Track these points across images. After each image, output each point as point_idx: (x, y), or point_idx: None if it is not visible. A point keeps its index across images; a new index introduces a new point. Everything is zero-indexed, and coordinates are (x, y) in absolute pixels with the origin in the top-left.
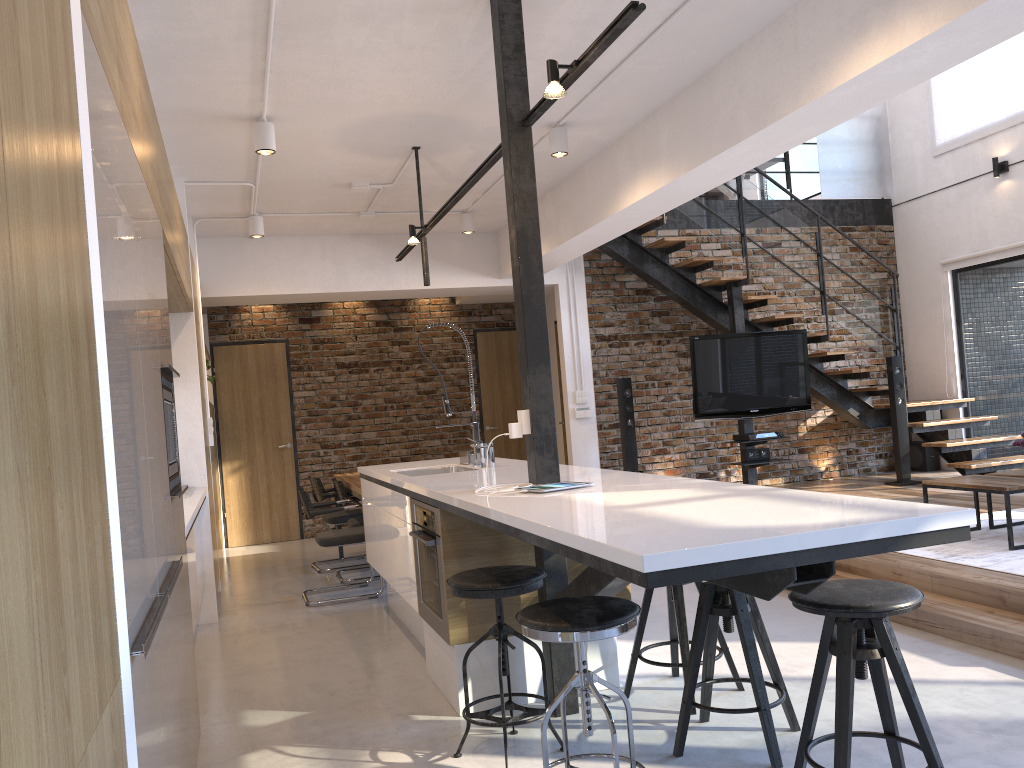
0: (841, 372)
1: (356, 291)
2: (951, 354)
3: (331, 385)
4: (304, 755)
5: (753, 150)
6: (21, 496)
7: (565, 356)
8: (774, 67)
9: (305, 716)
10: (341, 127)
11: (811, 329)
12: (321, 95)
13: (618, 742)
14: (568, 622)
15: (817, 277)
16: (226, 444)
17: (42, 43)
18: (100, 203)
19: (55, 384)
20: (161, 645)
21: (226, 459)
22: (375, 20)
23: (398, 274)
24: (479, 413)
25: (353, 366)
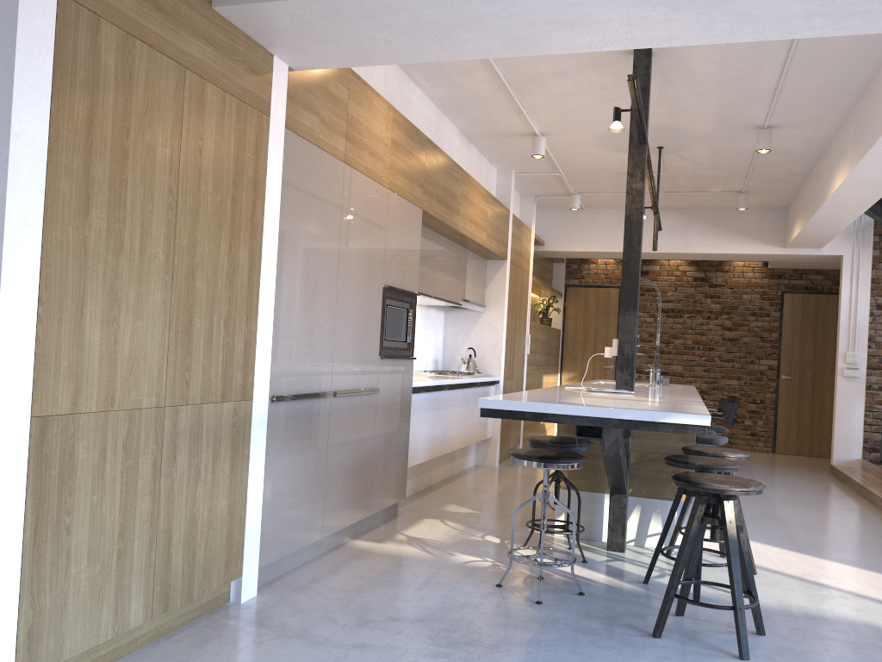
0: None
1: (657, 252)
2: None
3: (650, 325)
4: (452, 526)
5: None
6: (164, 307)
7: (841, 320)
8: None
9: (476, 513)
10: (594, 136)
11: None
12: (566, 118)
13: (621, 569)
14: (524, 454)
15: None
16: (566, 359)
17: (227, 157)
18: (288, 208)
19: (205, 278)
20: (327, 417)
21: (565, 370)
22: (568, 75)
23: (693, 240)
24: (777, 363)
25: (670, 311)
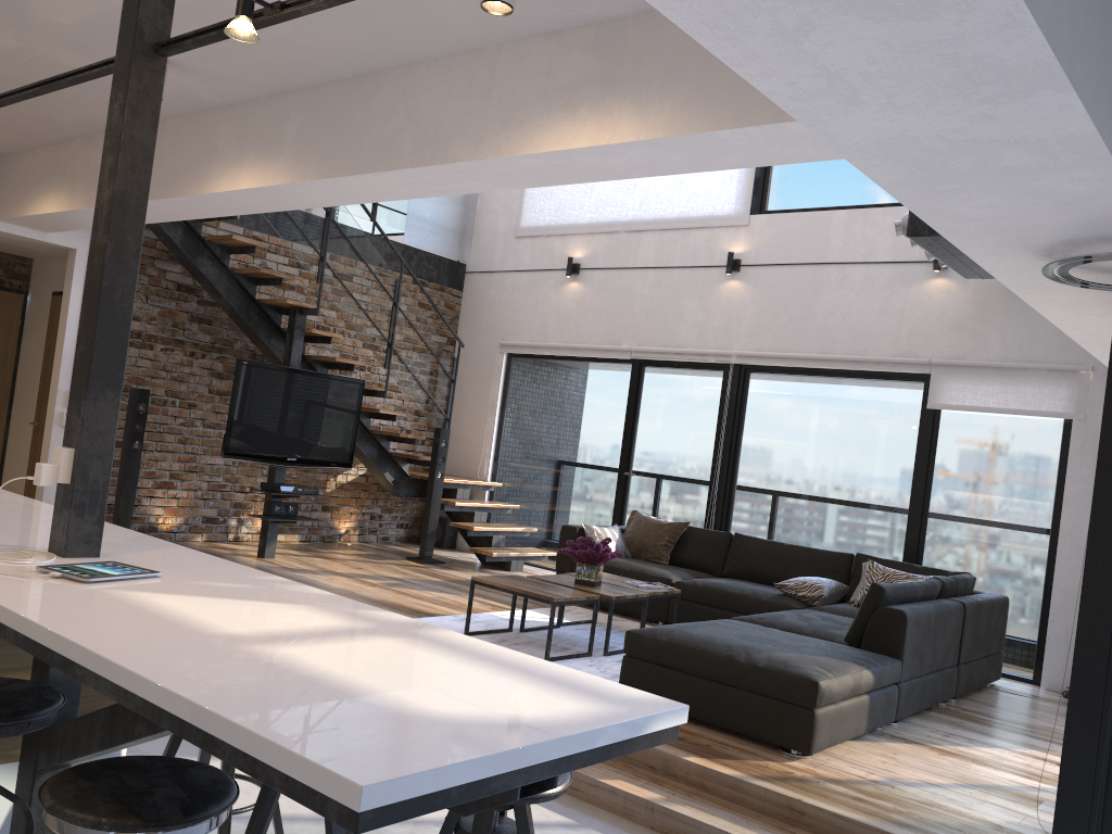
0: (388, 433)
1: None
2: (490, 435)
3: None
4: None
5: (402, 183)
6: None
7: (65, 343)
8: (458, 102)
9: None
10: None
11: (363, 378)
12: None
13: None
14: (138, 817)
15: (388, 327)
16: None
17: None
18: None
19: None
20: None
21: None
22: None
23: None
24: None
25: None
